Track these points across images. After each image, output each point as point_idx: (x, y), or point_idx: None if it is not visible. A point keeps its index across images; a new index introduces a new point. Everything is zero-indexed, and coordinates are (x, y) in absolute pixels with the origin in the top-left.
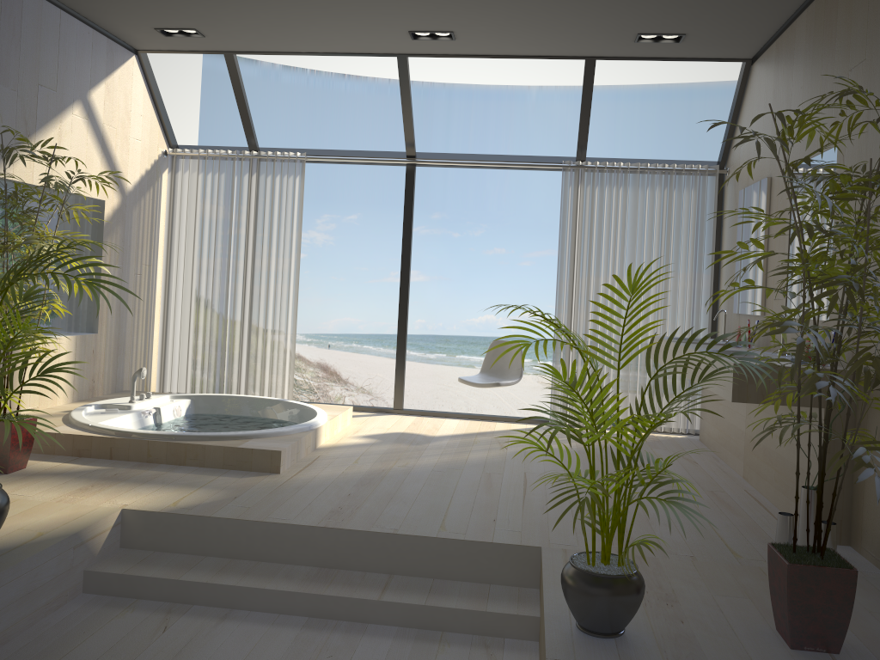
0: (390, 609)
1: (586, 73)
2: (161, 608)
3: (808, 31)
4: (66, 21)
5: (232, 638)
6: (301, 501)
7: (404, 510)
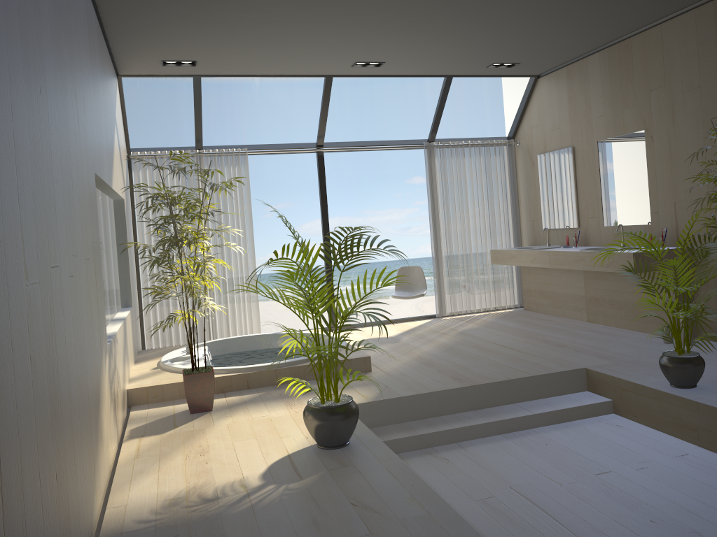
0: (541, 417)
1: (445, 85)
2: (420, 453)
3: (602, 65)
4: (108, 58)
5: (487, 452)
6: (424, 379)
7: (484, 370)
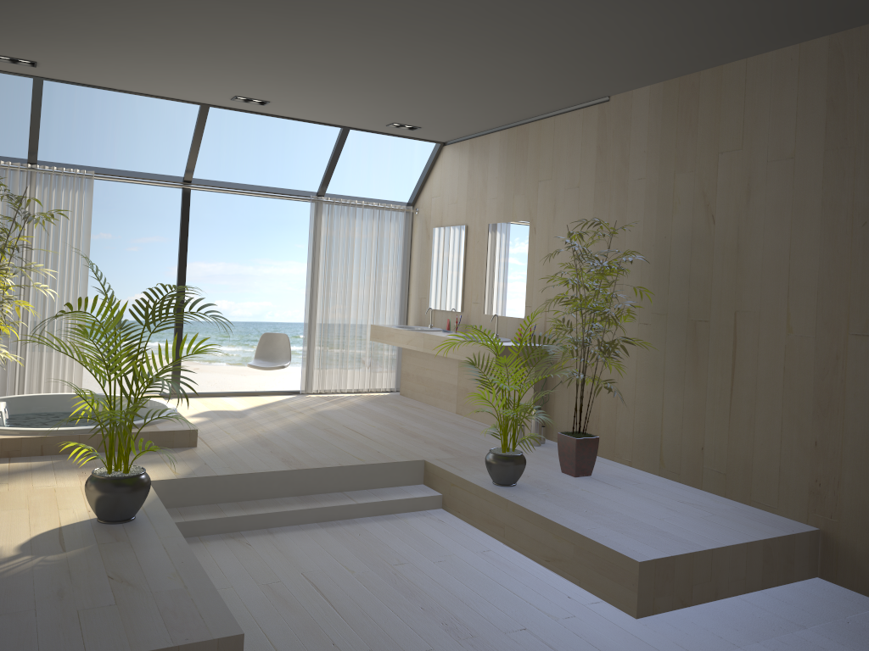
0: (364, 507)
1: (341, 137)
2: (223, 537)
3: (502, 145)
4: None
5: (295, 539)
6: (252, 459)
7: (321, 454)
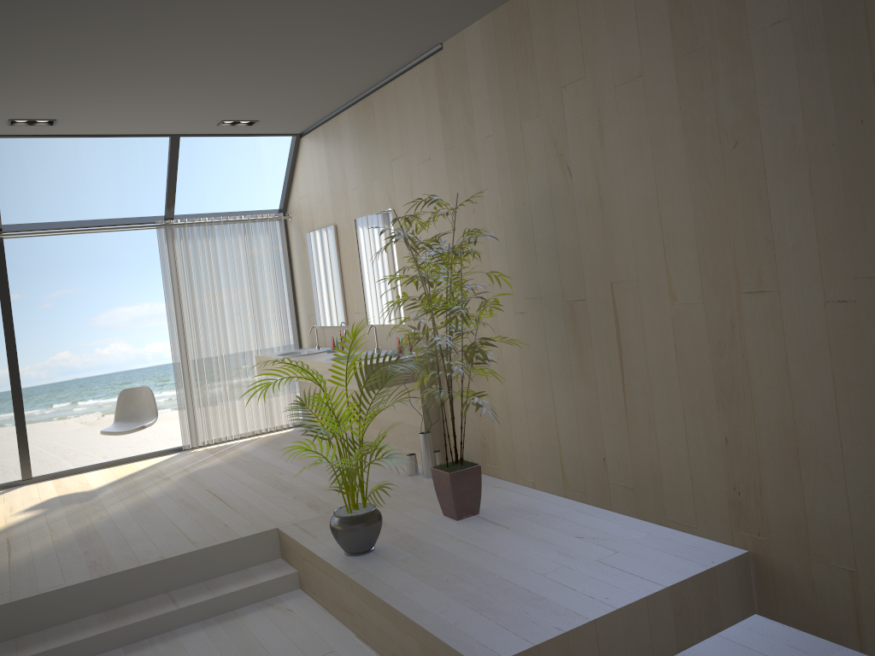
0: (189, 611)
1: (172, 147)
2: None
3: (351, 125)
4: None
5: None
6: (50, 571)
7: (148, 544)
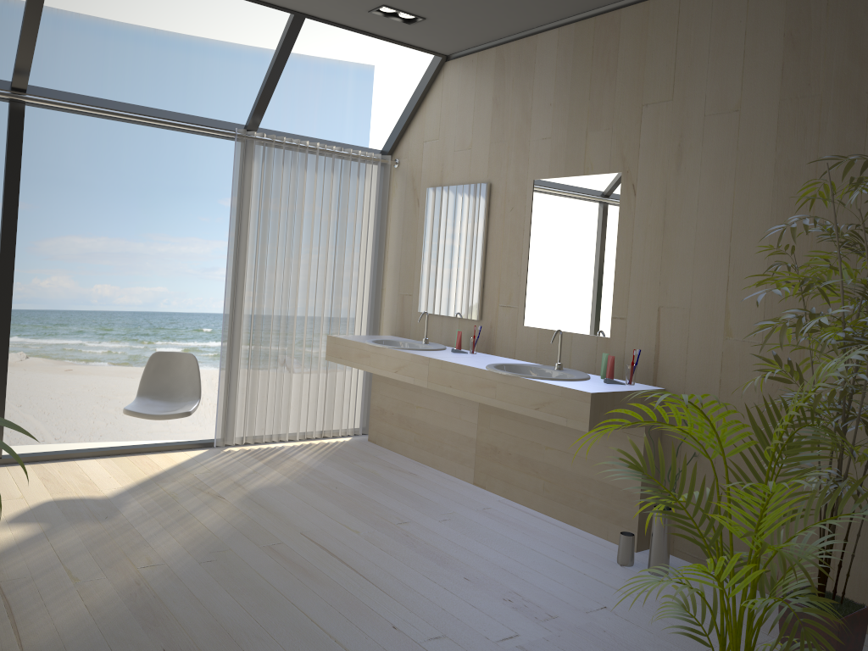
0: None
1: (290, 31)
2: None
3: (562, 51)
4: None
5: None
6: None
7: None
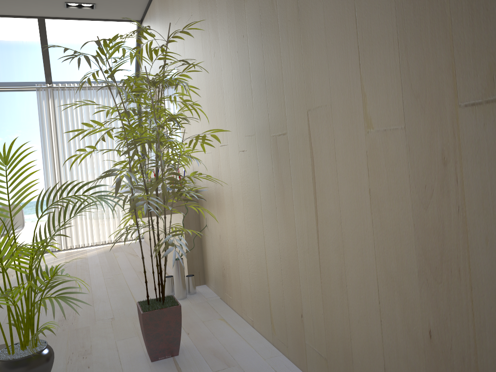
0: None
1: (40, 27)
2: None
3: (159, 3)
4: None
5: None
6: None
7: None
